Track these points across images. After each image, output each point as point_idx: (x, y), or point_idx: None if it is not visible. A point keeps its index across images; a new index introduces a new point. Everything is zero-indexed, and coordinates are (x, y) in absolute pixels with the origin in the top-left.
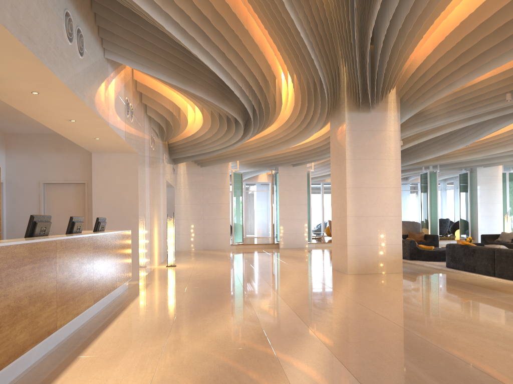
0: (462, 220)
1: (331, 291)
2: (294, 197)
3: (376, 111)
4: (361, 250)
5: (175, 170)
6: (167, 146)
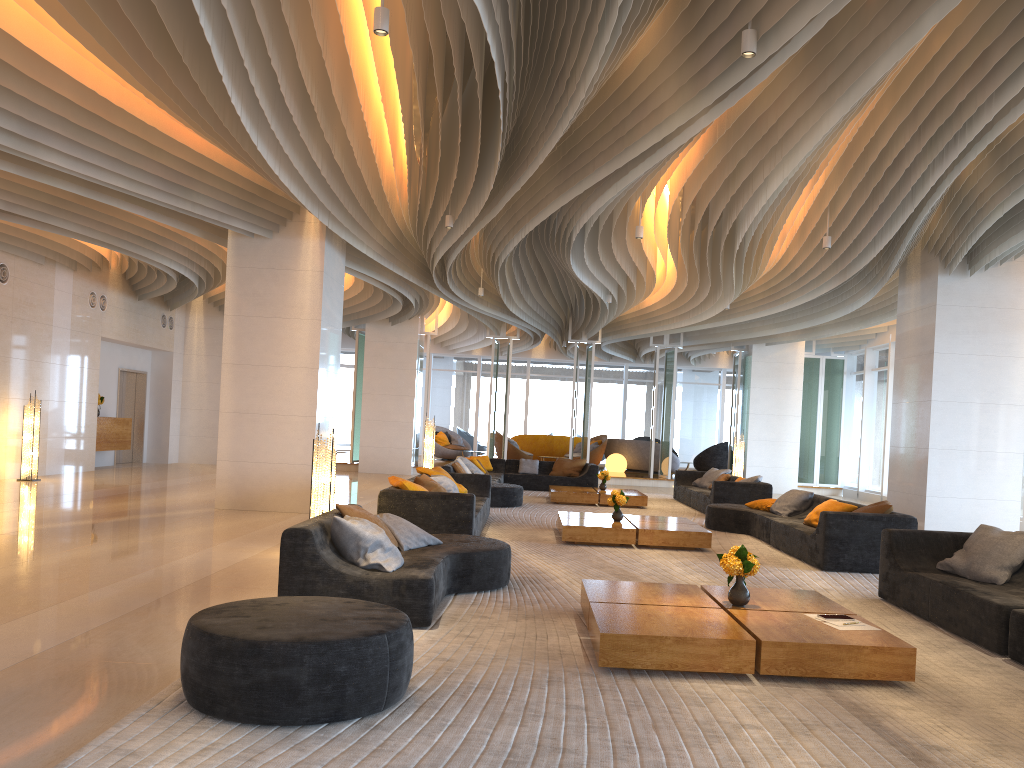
0: (731, 445)
1: (53, 522)
2: (391, 381)
3: (284, 236)
4: (241, 470)
5: (184, 322)
6: (114, 279)
